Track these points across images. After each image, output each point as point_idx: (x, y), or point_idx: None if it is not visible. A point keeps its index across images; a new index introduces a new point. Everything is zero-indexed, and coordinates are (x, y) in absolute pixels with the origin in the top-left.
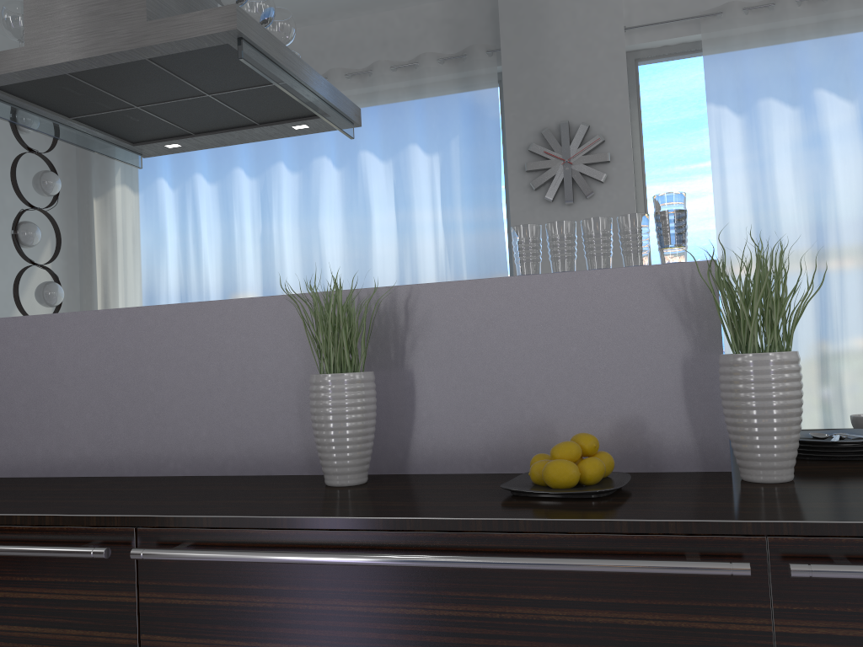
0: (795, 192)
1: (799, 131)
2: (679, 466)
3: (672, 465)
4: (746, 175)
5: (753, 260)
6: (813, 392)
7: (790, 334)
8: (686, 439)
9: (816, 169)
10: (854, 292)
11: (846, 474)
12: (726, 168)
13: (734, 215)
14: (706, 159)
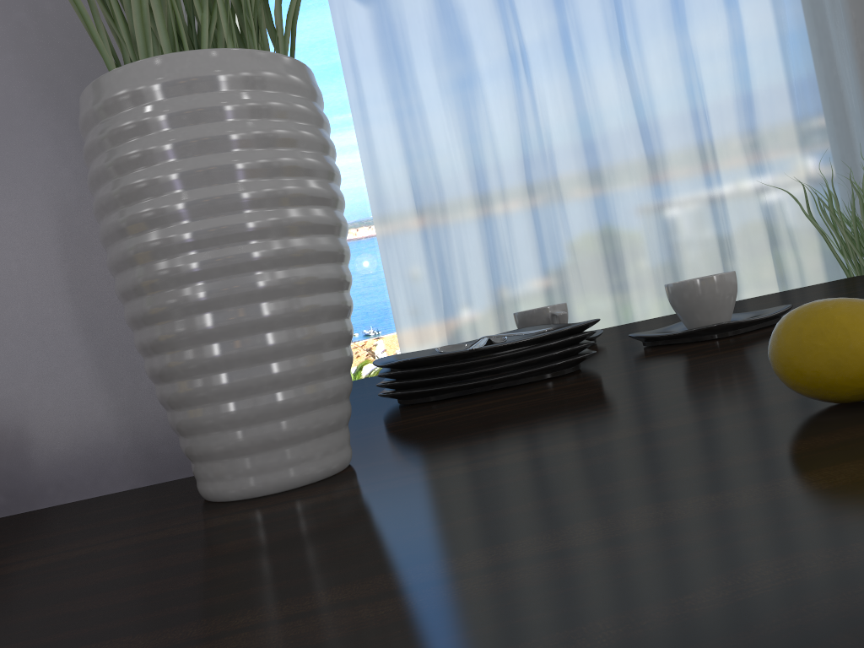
0: (442, 96)
1: (436, 23)
2: (82, 483)
3: (63, 485)
4: (384, 78)
5: (405, 181)
6: (491, 329)
7: (294, 34)
8: (91, 404)
9: (460, 68)
10: (518, 208)
11: (497, 420)
12: (360, 73)
13: (377, 129)
14: (339, 66)
